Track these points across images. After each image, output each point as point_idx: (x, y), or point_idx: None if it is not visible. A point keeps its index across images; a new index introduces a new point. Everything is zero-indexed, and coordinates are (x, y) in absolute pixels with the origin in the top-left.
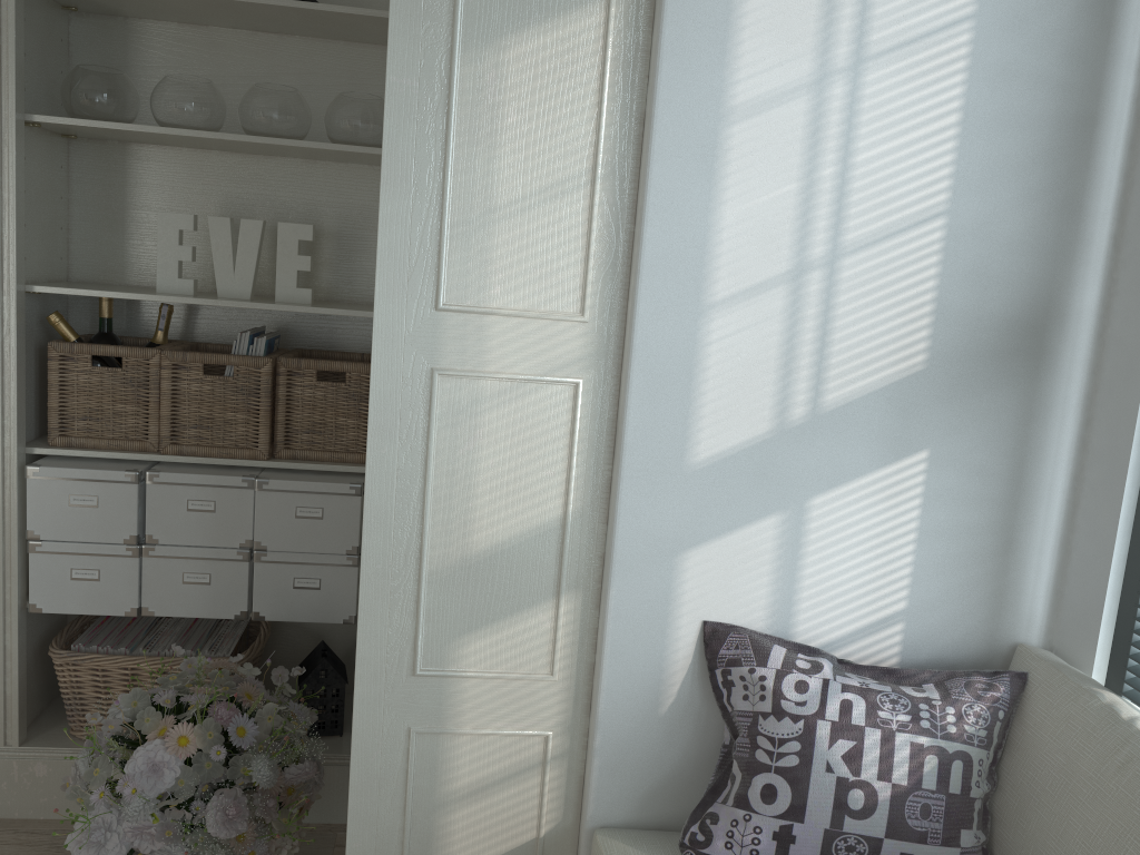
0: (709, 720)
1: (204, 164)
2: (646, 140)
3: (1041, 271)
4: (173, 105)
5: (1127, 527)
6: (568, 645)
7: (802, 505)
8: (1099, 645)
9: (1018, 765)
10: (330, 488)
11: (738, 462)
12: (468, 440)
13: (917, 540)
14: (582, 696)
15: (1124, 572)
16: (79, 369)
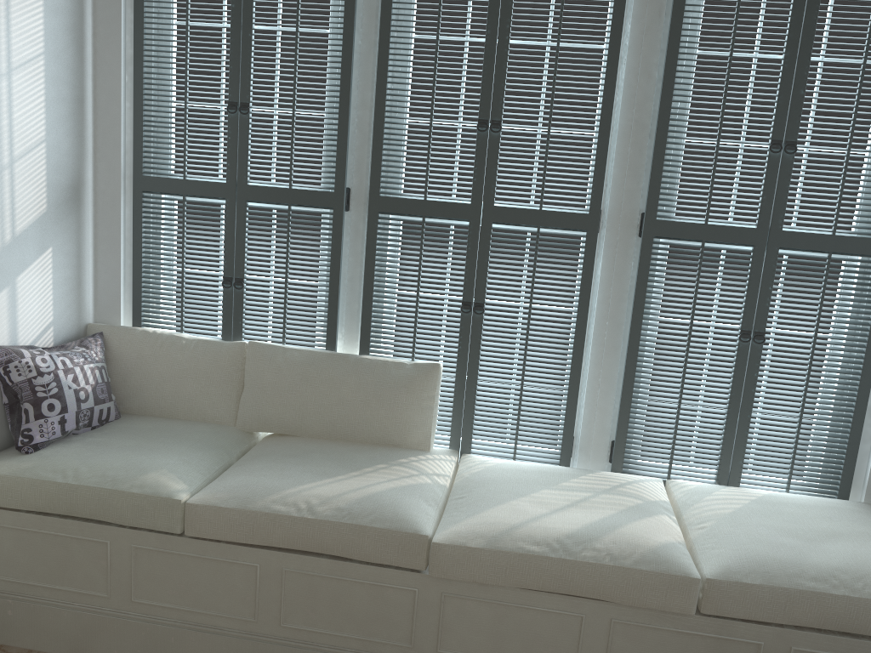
0: None
1: None
2: None
3: (76, 164)
4: None
5: (123, 265)
6: None
7: (14, 282)
8: (121, 313)
9: (115, 365)
10: None
11: None
12: None
13: (53, 288)
14: None
15: (133, 281)
16: None
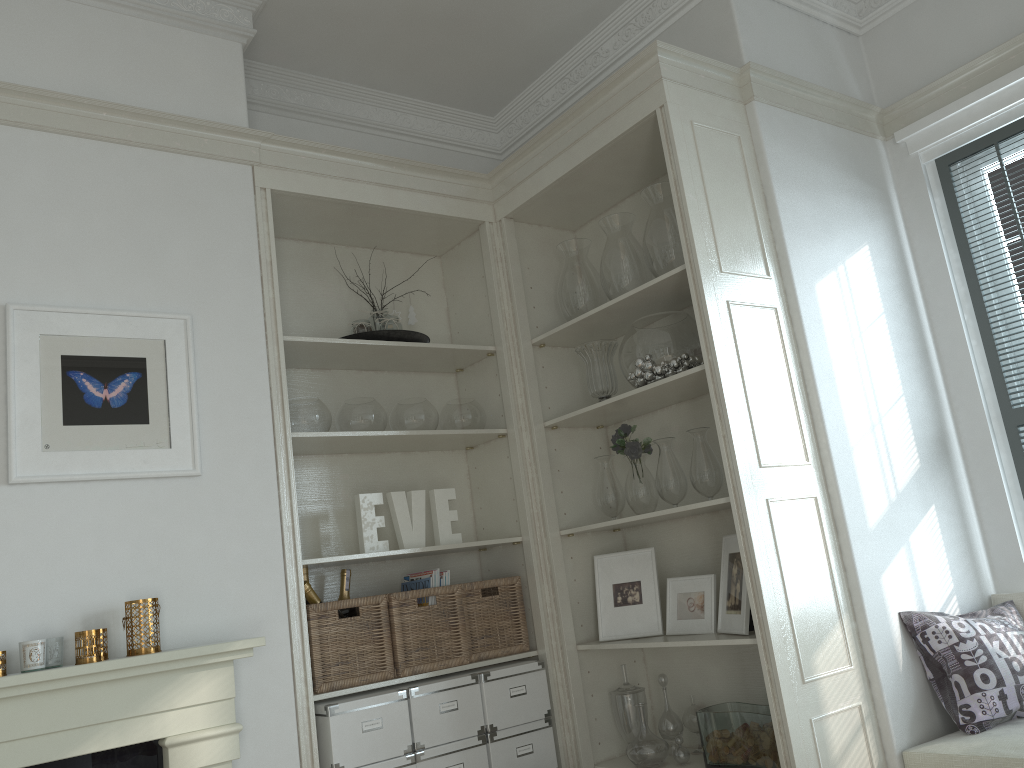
0: (916, 670)
1: (339, 464)
2: (810, 373)
3: (935, 416)
4: (369, 416)
5: (1014, 519)
6: (851, 645)
7: (908, 541)
8: None
9: None
10: (526, 667)
11: (883, 523)
12: (786, 536)
13: (945, 550)
14: (864, 675)
15: None
16: (331, 622)
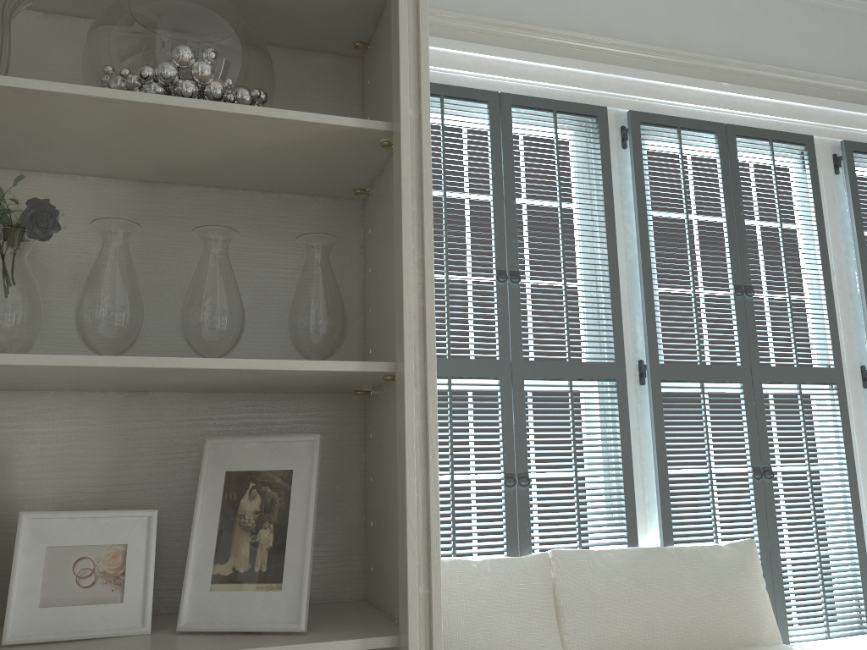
0: None
1: None
2: None
3: None
4: None
5: None
6: None
7: None
8: None
9: None
10: None
11: None
12: None
13: None
14: None
15: None
16: None
